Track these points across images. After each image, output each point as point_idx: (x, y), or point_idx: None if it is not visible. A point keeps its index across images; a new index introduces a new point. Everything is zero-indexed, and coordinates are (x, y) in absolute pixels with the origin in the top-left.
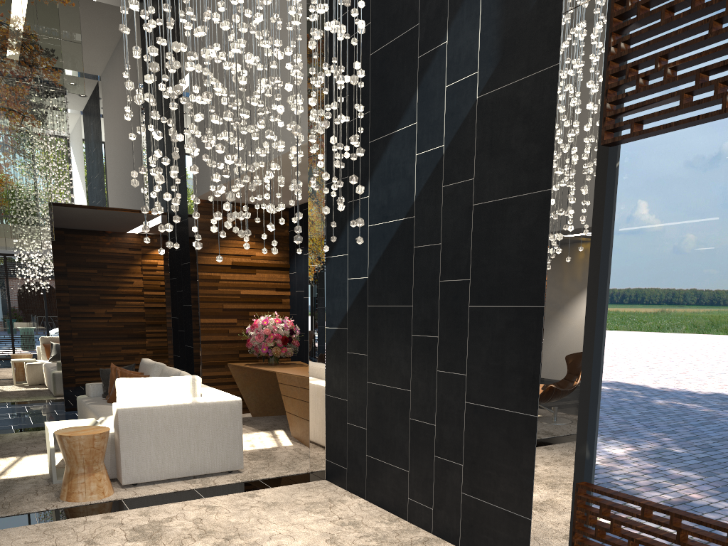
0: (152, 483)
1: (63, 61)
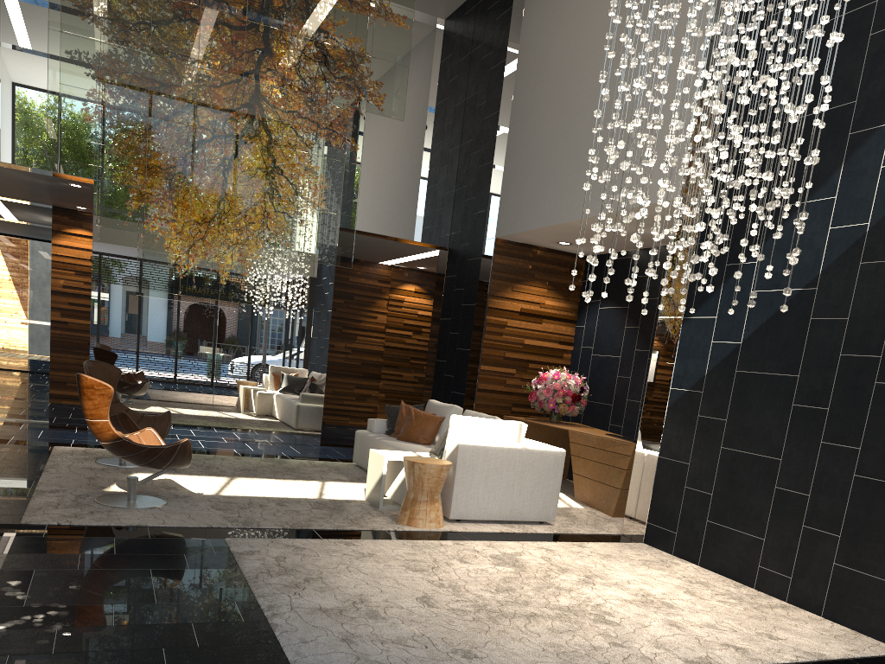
0: (473, 522)
1: (389, 85)
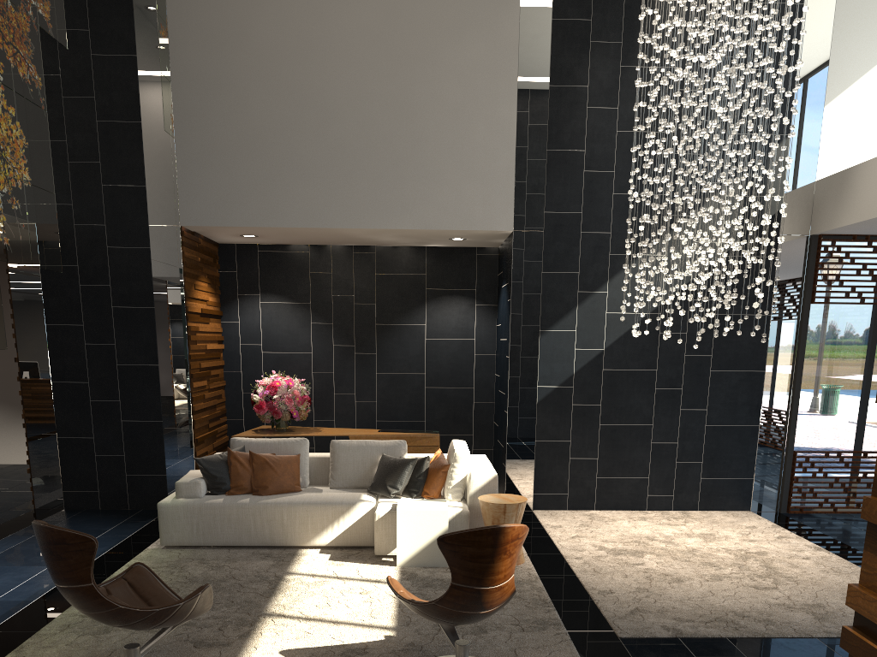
0: None
1: None
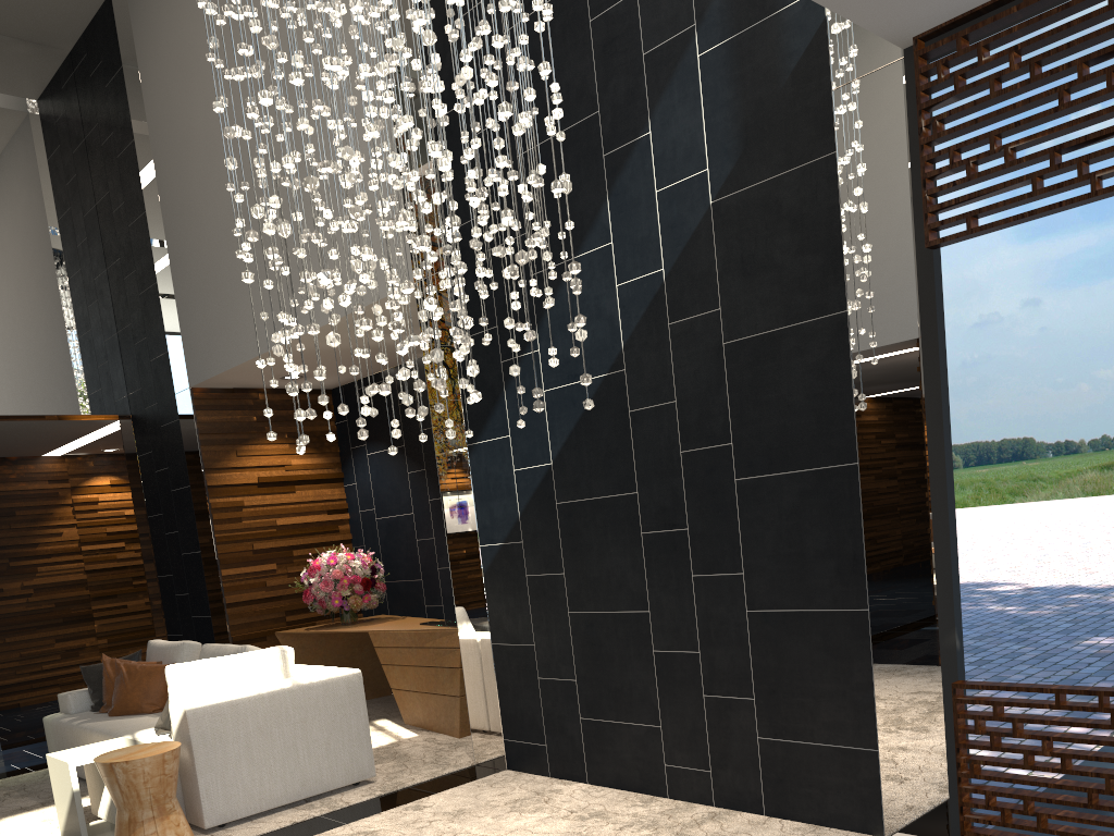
0: (248, 820)
1: None
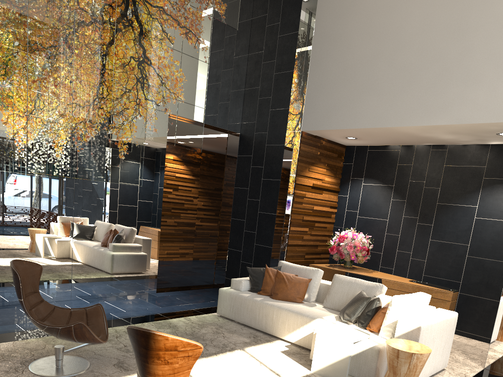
0: None
1: None
